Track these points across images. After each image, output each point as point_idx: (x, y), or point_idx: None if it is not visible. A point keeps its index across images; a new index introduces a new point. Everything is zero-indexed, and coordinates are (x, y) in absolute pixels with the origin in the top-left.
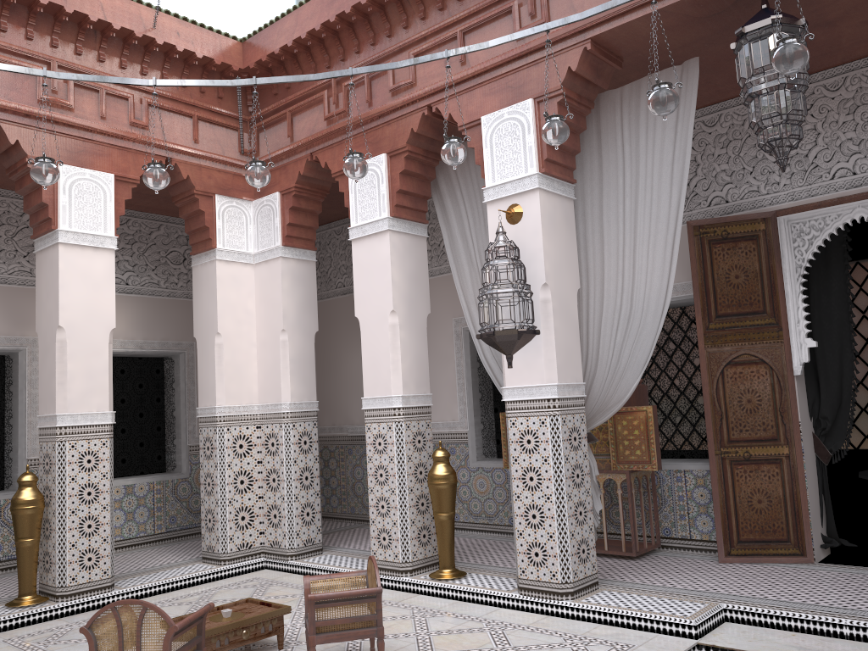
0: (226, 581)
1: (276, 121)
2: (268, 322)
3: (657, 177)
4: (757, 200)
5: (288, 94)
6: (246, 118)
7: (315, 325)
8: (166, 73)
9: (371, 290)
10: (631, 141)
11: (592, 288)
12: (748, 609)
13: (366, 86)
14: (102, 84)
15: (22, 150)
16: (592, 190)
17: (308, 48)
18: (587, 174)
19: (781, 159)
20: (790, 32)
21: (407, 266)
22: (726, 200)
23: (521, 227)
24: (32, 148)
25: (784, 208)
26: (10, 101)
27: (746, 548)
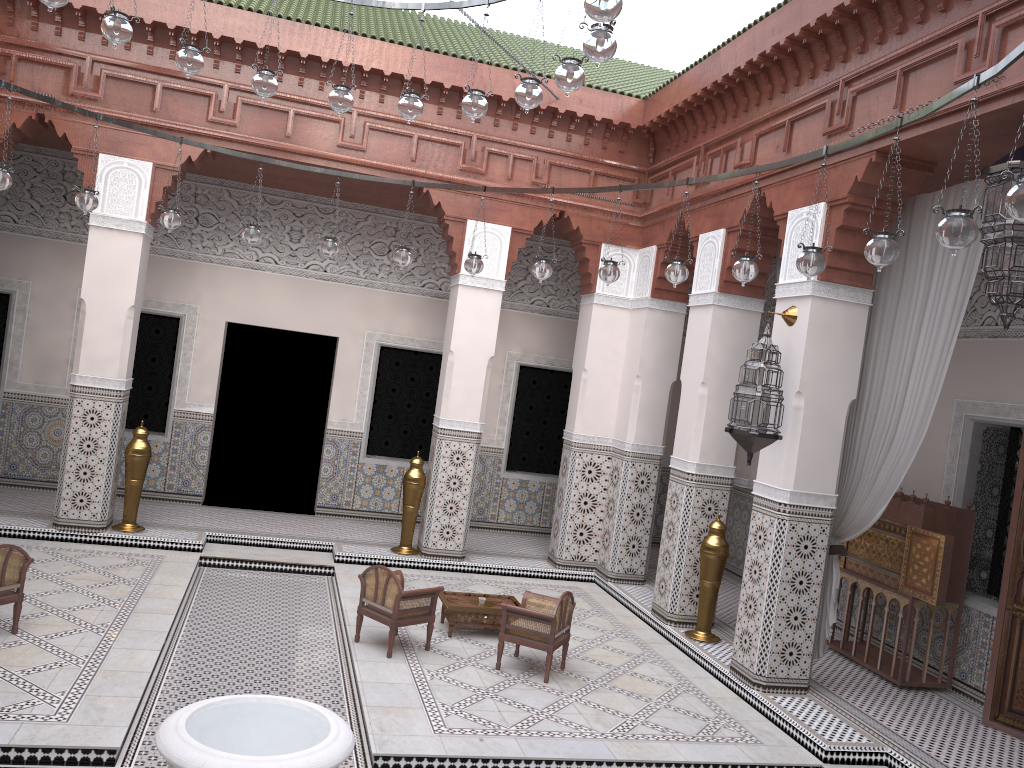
0: (553, 581)
1: (665, 176)
2: (630, 366)
3: (943, 298)
4: None
5: (676, 152)
6: (644, 169)
7: (673, 374)
8: (571, 134)
9: (693, 358)
10: (930, 253)
11: (871, 401)
12: (904, 761)
13: (720, 159)
14: (513, 149)
15: (442, 209)
16: (892, 297)
17: (689, 112)
18: (891, 279)
19: (1004, 316)
20: None
21: (729, 340)
22: None
23: (793, 331)
24: (449, 208)
25: None
26: (436, 171)
27: (1015, 720)
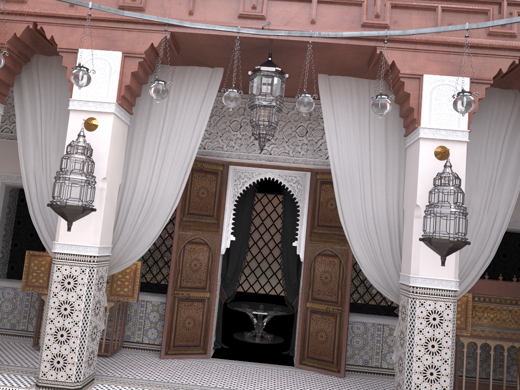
0: None
1: None
2: None
3: (185, 128)
4: (221, 153)
5: None
6: None
7: None
8: None
9: None
10: (173, 101)
11: (128, 184)
12: None
13: None
14: None
15: None
16: (141, 122)
17: None
18: (139, 111)
19: (262, 145)
20: (281, 79)
21: None
22: (204, 147)
23: (95, 135)
24: None
25: (234, 162)
26: None
27: (177, 350)
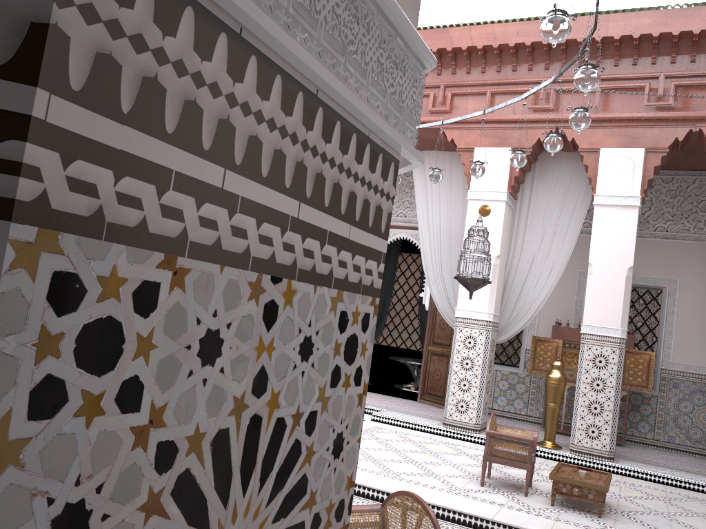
0: None
1: None
2: None
3: None
4: None
5: None
6: None
7: None
8: None
9: None
10: None
11: None
12: None
13: None
14: None
15: None
16: None
17: None
18: None
19: None
20: None
21: None
22: None
23: None
24: None
25: None
26: None
27: None
